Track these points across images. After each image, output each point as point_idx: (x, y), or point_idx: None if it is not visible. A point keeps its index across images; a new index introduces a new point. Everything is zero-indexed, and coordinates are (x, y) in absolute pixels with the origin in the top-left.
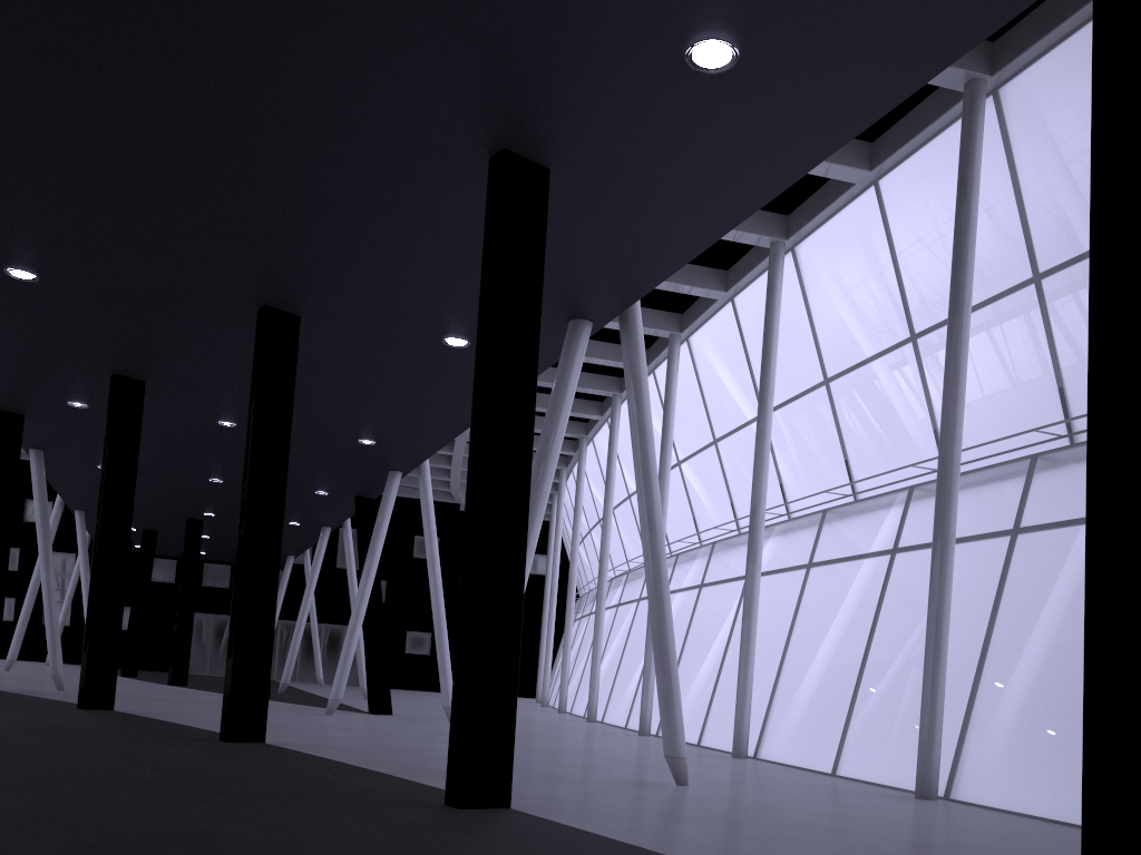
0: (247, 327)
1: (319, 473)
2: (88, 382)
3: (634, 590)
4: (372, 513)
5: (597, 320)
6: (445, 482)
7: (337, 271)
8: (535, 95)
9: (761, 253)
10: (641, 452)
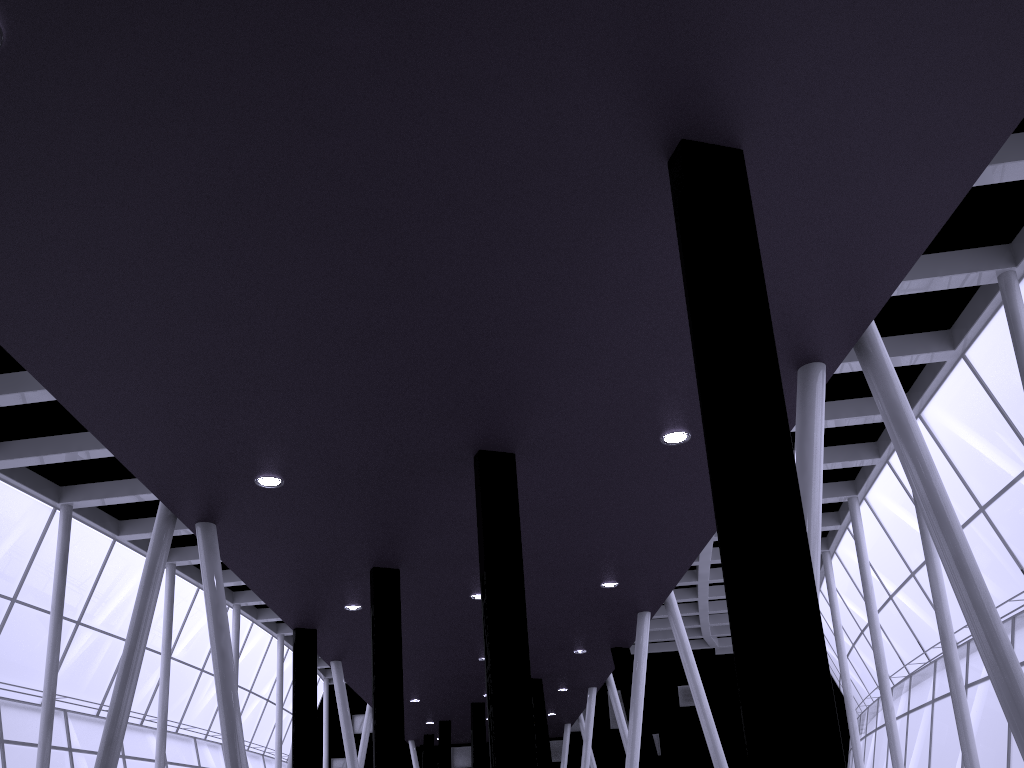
0: (470, 482)
1: (572, 631)
2: (354, 582)
3: (919, 696)
4: (630, 661)
5: (831, 357)
6: (696, 630)
7: (536, 384)
8: (706, 36)
9: (987, 293)
10: (925, 488)
